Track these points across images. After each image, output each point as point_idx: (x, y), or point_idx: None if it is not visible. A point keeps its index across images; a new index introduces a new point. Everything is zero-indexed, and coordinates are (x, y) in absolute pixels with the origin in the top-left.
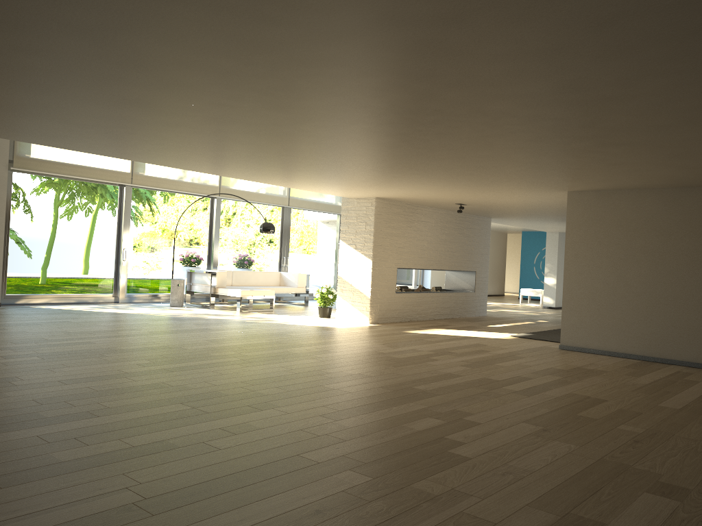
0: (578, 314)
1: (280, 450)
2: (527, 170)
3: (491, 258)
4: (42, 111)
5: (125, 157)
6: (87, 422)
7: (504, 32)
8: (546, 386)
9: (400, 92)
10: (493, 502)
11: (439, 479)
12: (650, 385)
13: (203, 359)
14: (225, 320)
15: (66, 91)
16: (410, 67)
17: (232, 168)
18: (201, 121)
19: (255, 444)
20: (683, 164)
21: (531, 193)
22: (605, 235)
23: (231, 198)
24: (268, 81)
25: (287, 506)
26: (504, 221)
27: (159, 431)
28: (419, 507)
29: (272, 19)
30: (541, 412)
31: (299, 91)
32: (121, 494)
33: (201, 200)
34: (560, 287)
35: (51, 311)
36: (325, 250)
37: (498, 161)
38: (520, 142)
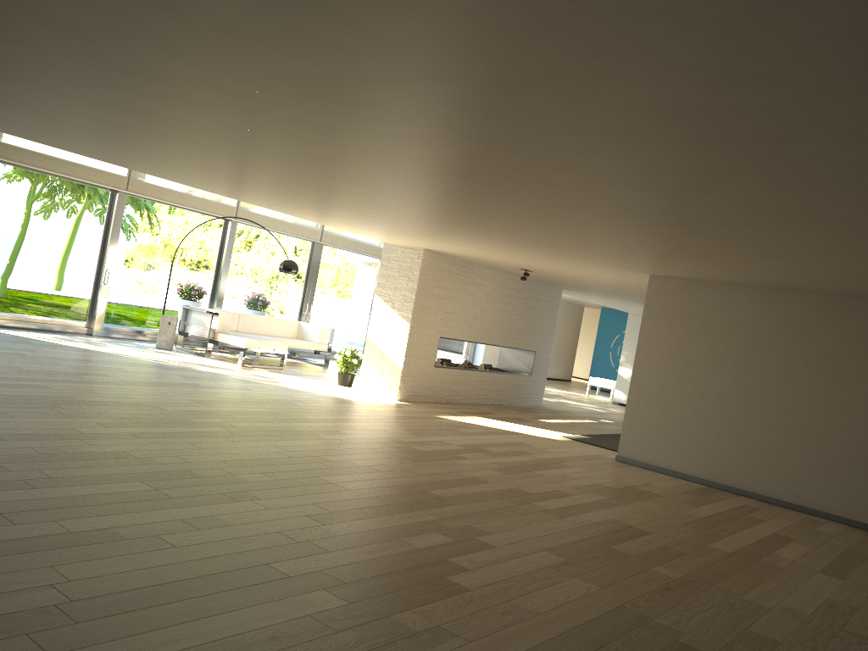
0: (642, 422)
1: (248, 555)
2: (601, 247)
3: (561, 334)
4: (16, 102)
5: (118, 163)
6: (20, 494)
7: (566, 106)
8: (585, 507)
9: (448, 147)
10: (480, 647)
11: (426, 611)
12: (707, 519)
13: (182, 426)
14: (220, 376)
15: (47, 85)
16: (459, 123)
17: (249, 193)
18: (213, 140)
19: (219, 544)
20: (779, 266)
21: (608, 270)
22: (686, 333)
23: (250, 223)
24: (293, 112)
25: (239, 627)
26: (578, 295)
27: (106, 515)
28: (394, 644)
29: (297, 52)
30: (569, 540)
31: (330, 128)
32: (43, 593)
33: (213, 221)
34: None
35: (4, 337)
36: (360, 301)
37: (566, 232)
38: (591, 216)
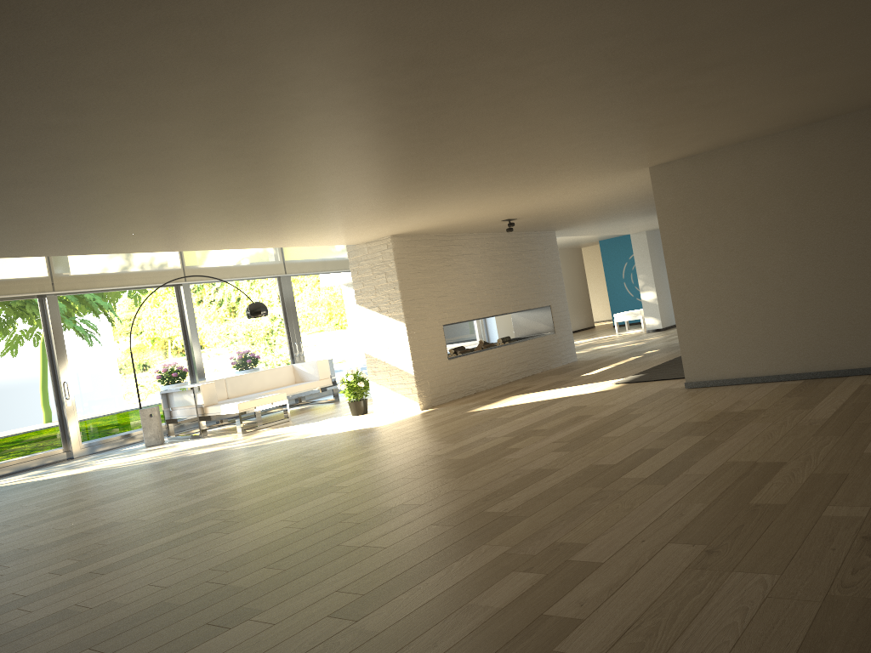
0: (701, 335)
1: None
2: (587, 145)
3: (568, 283)
4: None
5: None
6: None
7: None
8: (687, 458)
9: (336, 33)
10: None
11: None
12: (836, 418)
13: (162, 536)
14: (217, 453)
15: None
16: None
17: (163, 236)
18: (52, 167)
19: None
20: (811, 83)
21: (600, 181)
22: (715, 217)
23: (203, 280)
24: (95, 59)
25: None
26: (572, 232)
27: None
28: None
29: None
30: (693, 513)
31: (165, 68)
32: None
33: (162, 292)
34: (663, 301)
35: None
36: (350, 321)
37: (540, 138)
38: (565, 94)
